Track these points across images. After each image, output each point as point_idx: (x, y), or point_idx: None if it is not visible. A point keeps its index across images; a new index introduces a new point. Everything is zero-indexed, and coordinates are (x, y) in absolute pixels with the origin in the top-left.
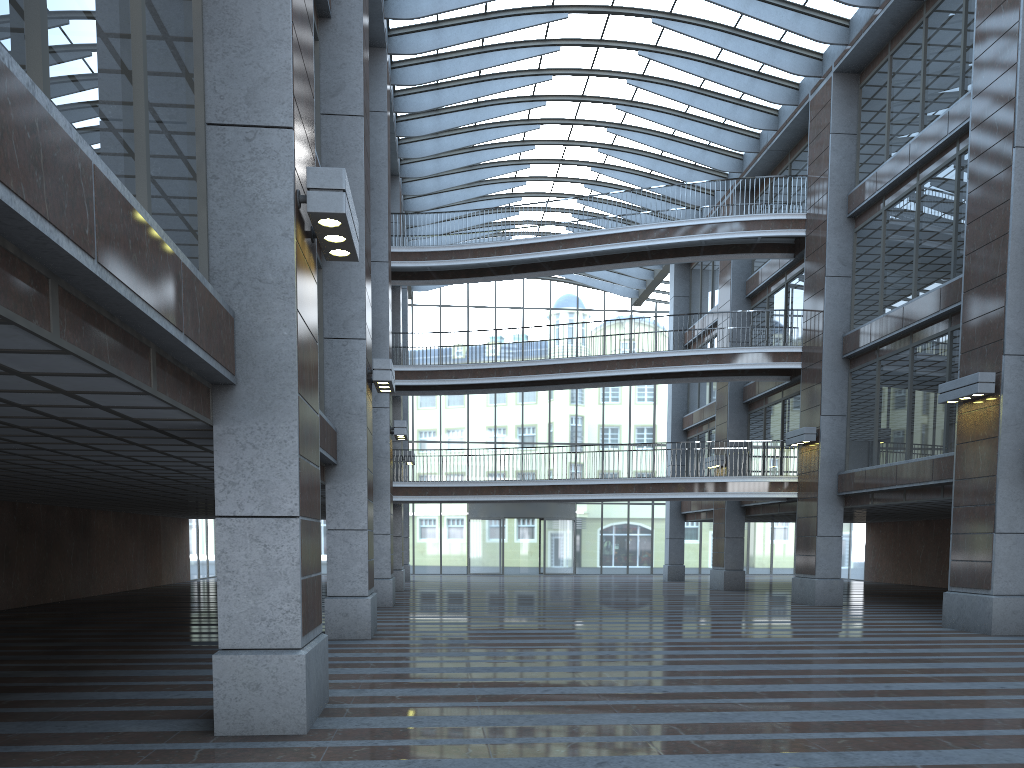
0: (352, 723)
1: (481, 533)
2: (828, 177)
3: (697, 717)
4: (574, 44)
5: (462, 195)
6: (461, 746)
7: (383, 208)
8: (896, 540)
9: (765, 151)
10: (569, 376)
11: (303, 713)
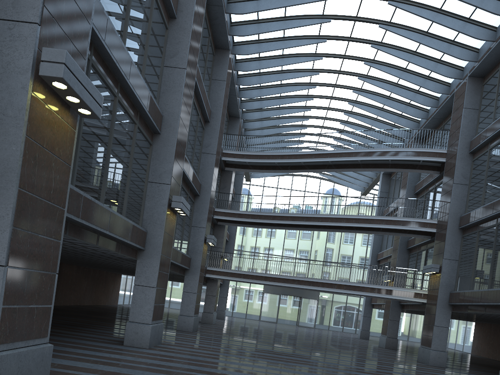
0: None
1: (268, 300)
2: (460, 131)
3: None
4: (330, 56)
5: (274, 131)
6: None
7: (217, 127)
8: (490, 334)
9: (430, 118)
10: (309, 223)
11: None
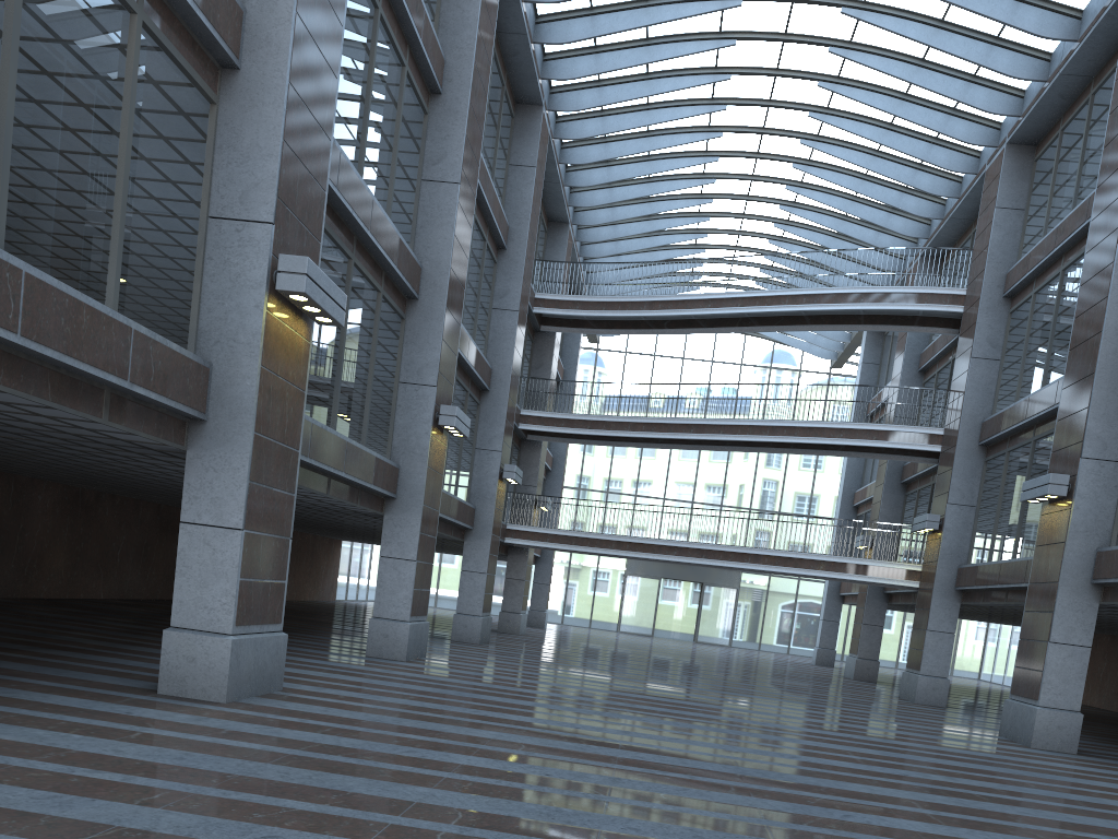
0: (272, 703)
1: (636, 591)
2: (987, 253)
3: (559, 744)
4: (742, 103)
5: (640, 244)
6: (326, 727)
7: (520, 259)
8: None
9: (947, 218)
10: (700, 437)
11: (225, 686)
